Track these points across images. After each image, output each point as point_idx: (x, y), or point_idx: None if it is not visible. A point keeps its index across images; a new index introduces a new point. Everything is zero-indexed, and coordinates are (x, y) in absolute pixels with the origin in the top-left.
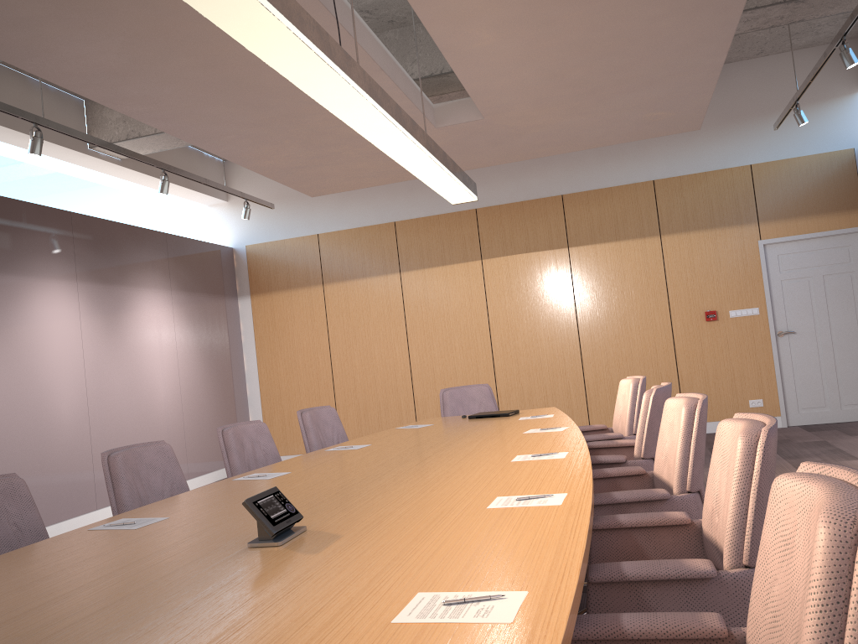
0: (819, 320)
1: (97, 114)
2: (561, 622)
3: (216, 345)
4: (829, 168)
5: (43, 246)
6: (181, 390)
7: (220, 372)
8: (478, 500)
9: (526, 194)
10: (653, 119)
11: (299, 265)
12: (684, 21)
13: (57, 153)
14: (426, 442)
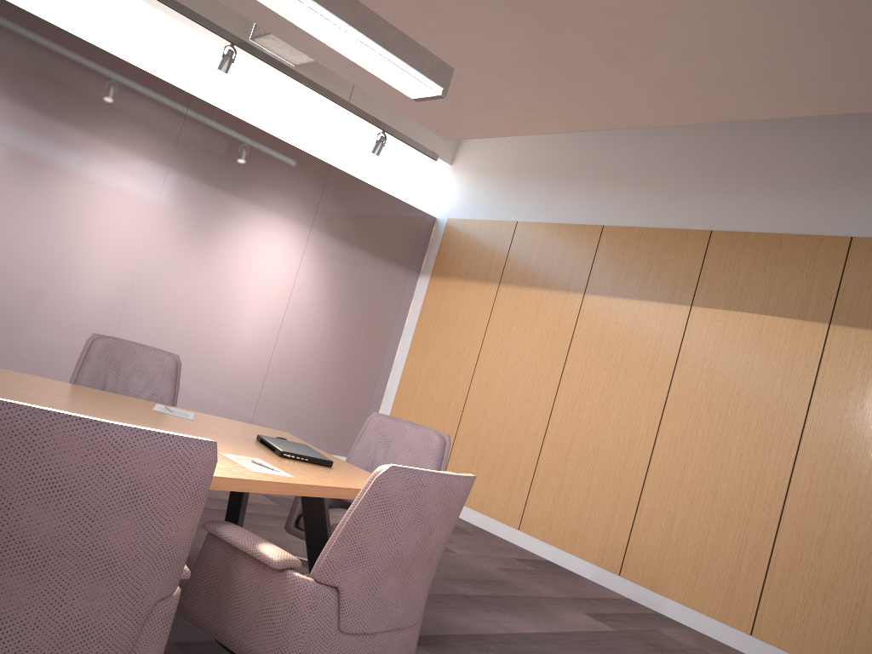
0: None
1: None
2: None
3: (359, 312)
4: None
5: (135, 115)
6: (278, 339)
7: (352, 345)
8: None
9: (794, 225)
10: None
11: (485, 254)
12: None
13: (215, 36)
14: None
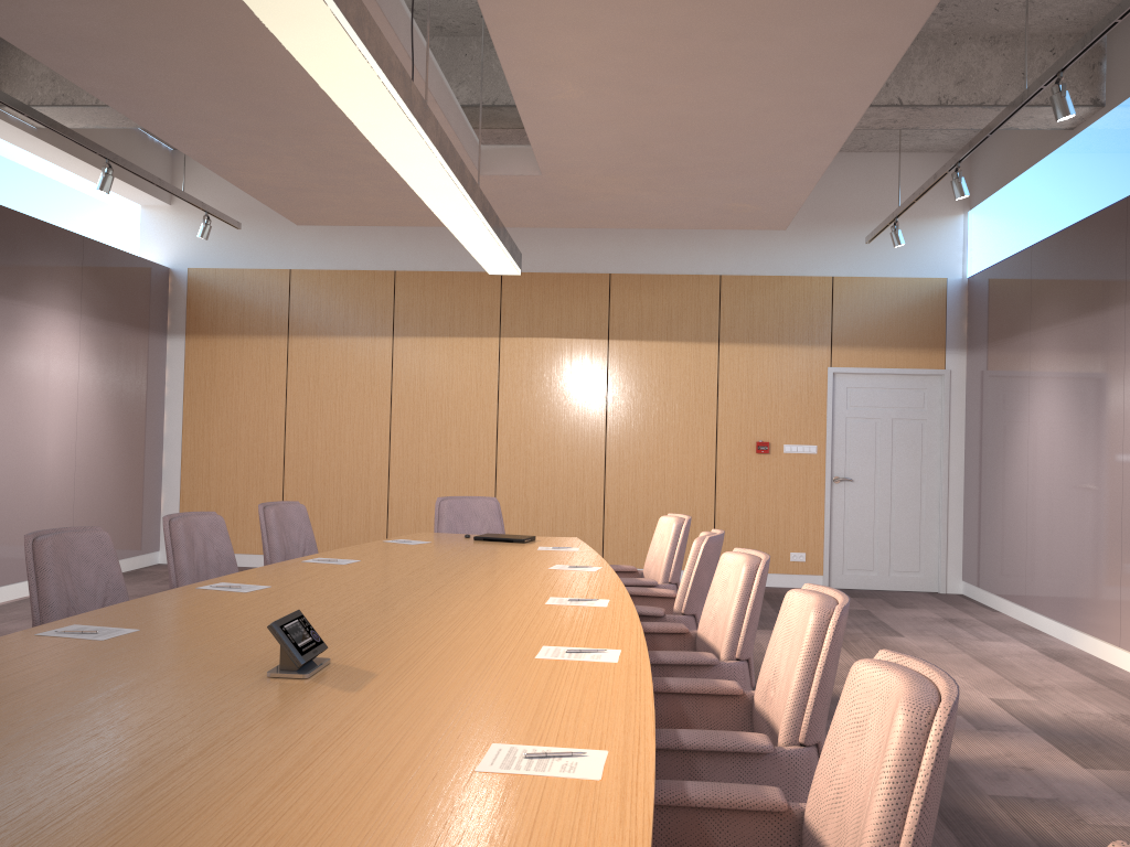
0: (880, 470)
1: (14, 62)
2: (649, 782)
3: (131, 395)
4: (917, 297)
5: None
6: (77, 450)
7: (131, 432)
8: (522, 647)
9: (567, 266)
10: (737, 210)
11: (259, 306)
12: (795, 117)
13: None
14: (432, 566)
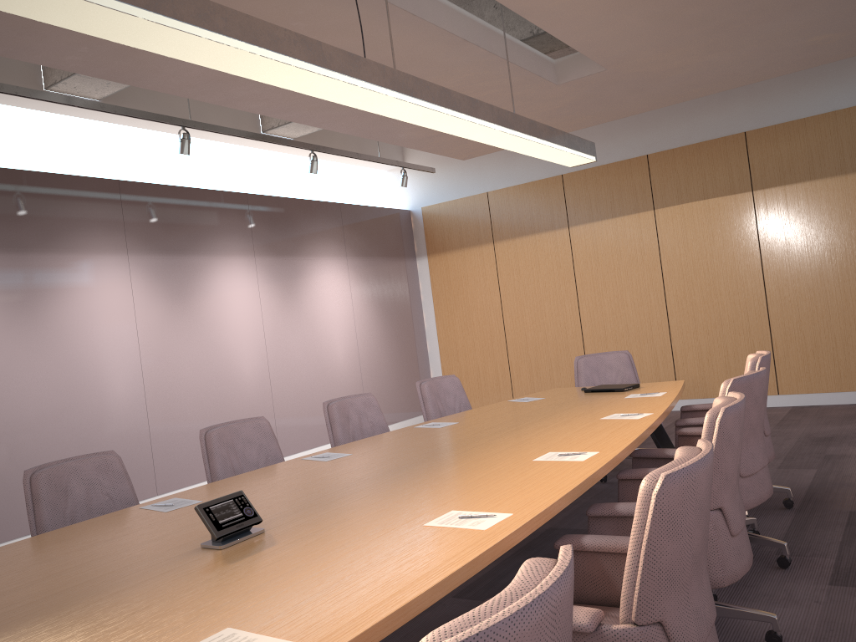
0: None
1: None
2: None
3: (394, 305)
4: None
5: (222, 227)
6: (358, 349)
7: (399, 331)
8: (433, 512)
9: (703, 135)
10: (823, 43)
11: (470, 224)
12: None
13: (235, 140)
14: (505, 423)
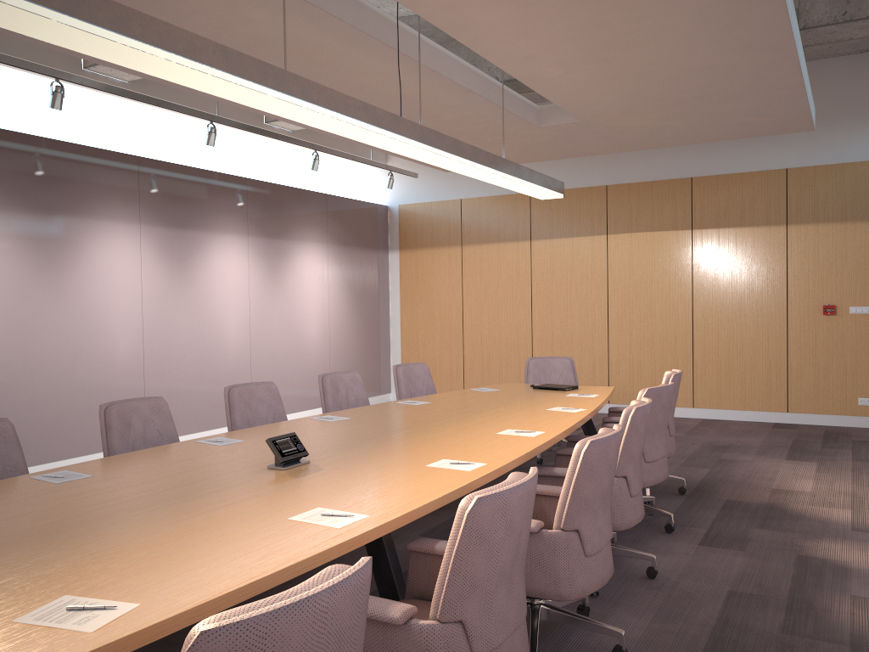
0: None
1: None
2: (361, 532)
3: (364, 292)
4: None
5: (222, 207)
6: (329, 329)
7: (366, 316)
8: (430, 459)
9: (656, 175)
10: (757, 122)
11: (442, 226)
12: (739, 57)
13: None
14: (470, 406)
